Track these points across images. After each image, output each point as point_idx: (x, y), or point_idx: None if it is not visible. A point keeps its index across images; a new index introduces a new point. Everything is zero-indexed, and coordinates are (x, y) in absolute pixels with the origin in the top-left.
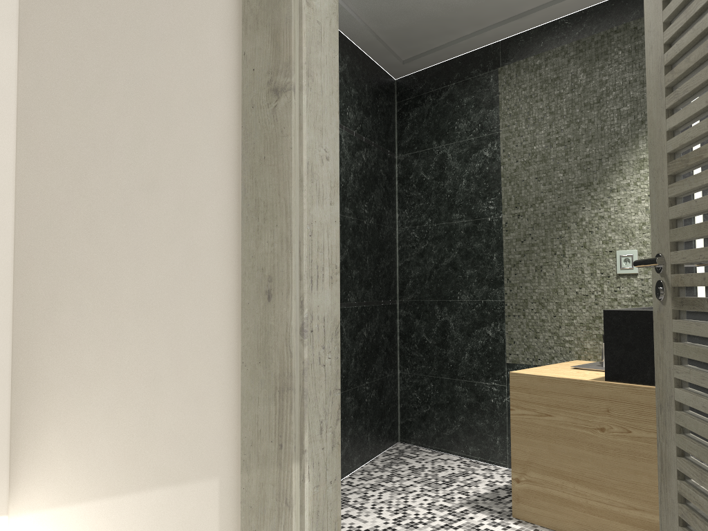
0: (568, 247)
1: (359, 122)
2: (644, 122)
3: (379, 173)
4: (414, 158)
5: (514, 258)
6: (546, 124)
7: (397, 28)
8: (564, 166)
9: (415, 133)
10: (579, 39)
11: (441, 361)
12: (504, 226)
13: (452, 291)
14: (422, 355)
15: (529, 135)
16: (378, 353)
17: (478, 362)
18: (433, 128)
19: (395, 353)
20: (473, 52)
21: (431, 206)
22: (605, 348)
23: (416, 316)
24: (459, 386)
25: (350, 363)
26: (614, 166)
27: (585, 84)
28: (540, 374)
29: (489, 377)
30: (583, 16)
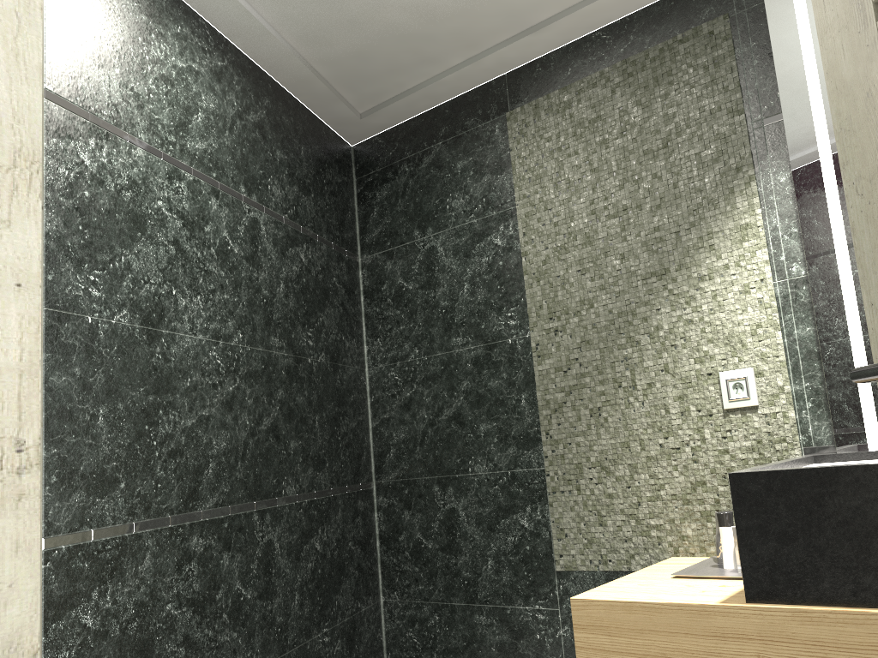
0: (640, 373)
1: (292, 202)
2: (740, 169)
3: (331, 284)
4: (387, 259)
5: (555, 399)
6: (587, 187)
7: (344, 55)
8: (621, 249)
9: (386, 221)
10: (625, 58)
11: (450, 577)
12: (534, 350)
13: (460, 460)
14: (419, 568)
15: (562, 207)
16: (344, 575)
17: (510, 573)
18: (414, 212)
19: (375, 569)
20: (467, 94)
21: (417, 329)
22: (740, 543)
23: (405, 505)
24: (482, 616)
25: (292, 602)
26: (700, 241)
27: (643, 121)
28: (625, 598)
29: (530, 596)
30: (629, 24)
